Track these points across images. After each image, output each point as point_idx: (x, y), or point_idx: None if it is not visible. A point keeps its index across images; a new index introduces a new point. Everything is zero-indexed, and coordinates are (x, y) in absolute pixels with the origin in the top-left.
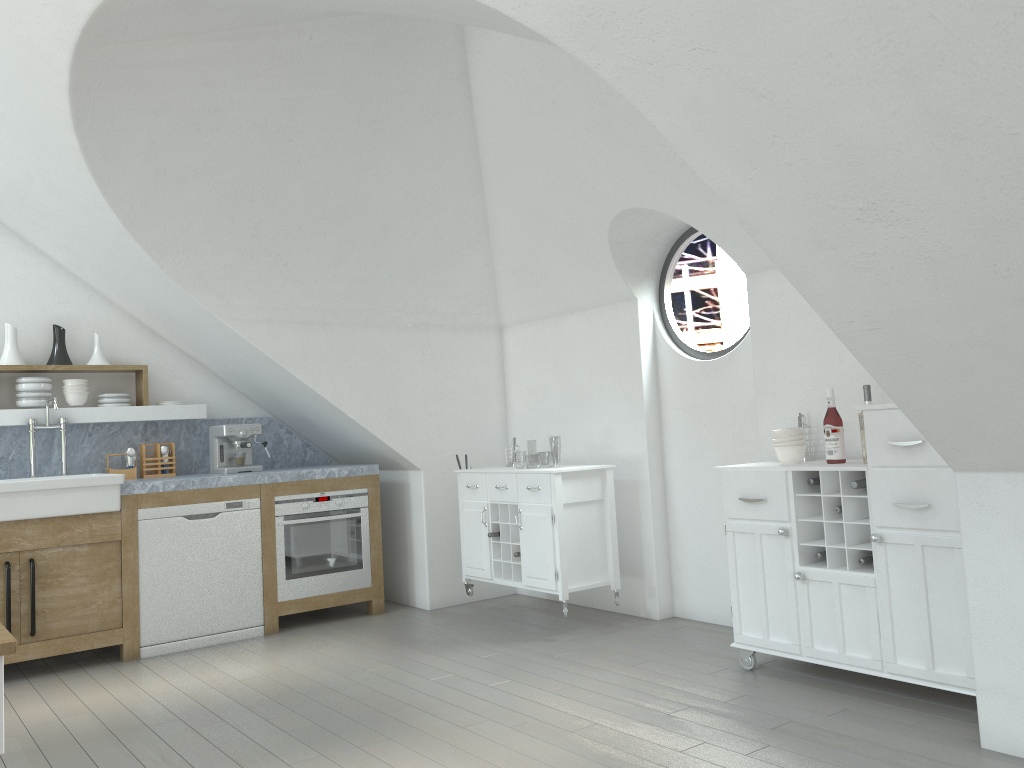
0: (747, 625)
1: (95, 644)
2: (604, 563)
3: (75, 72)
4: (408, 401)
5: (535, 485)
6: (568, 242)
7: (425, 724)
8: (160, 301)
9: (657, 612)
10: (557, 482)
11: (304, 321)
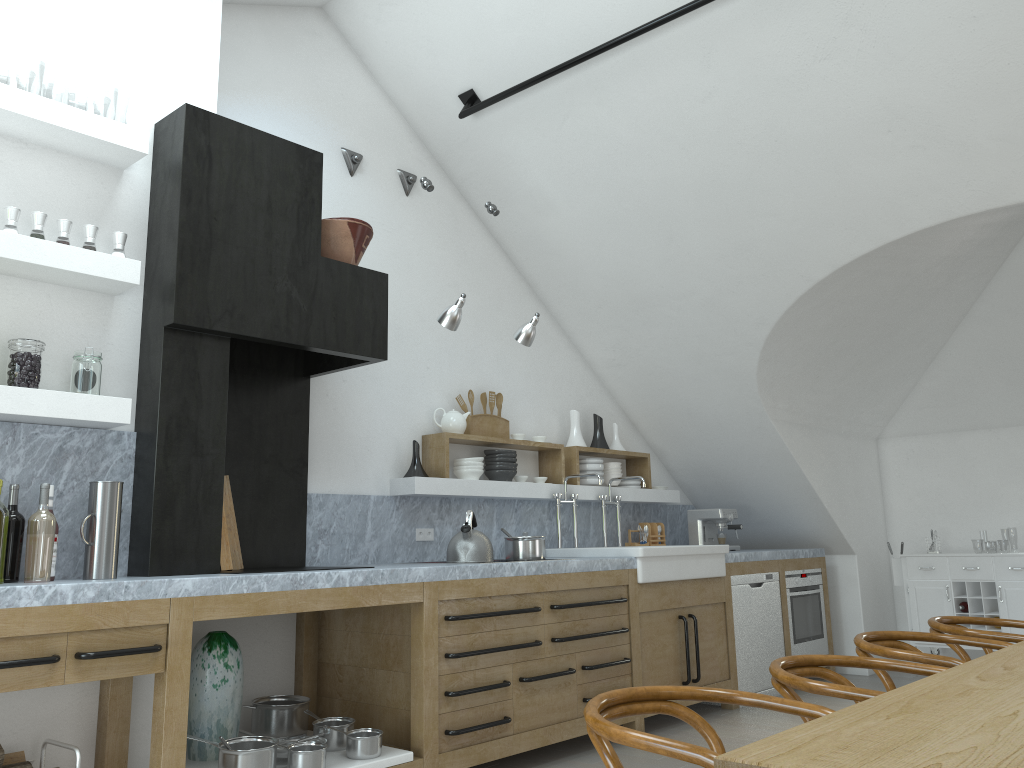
0: None
1: None
2: None
3: (916, 232)
4: (846, 495)
5: (1019, 565)
6: (1016, 375)
7: None
8: (700, 400)
9: None
10: None
11: (802, 424)
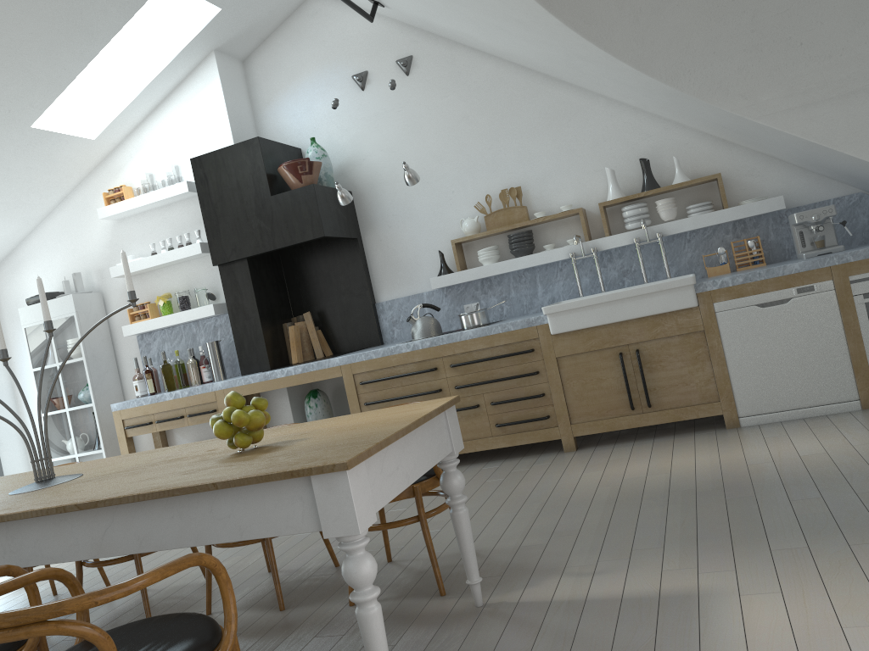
0: None
1: (699, 414)
2: None
3: None
4: None
5: None
6: None
7: None
8: (705, 116)
9: None
10: None
11: (844, 93)
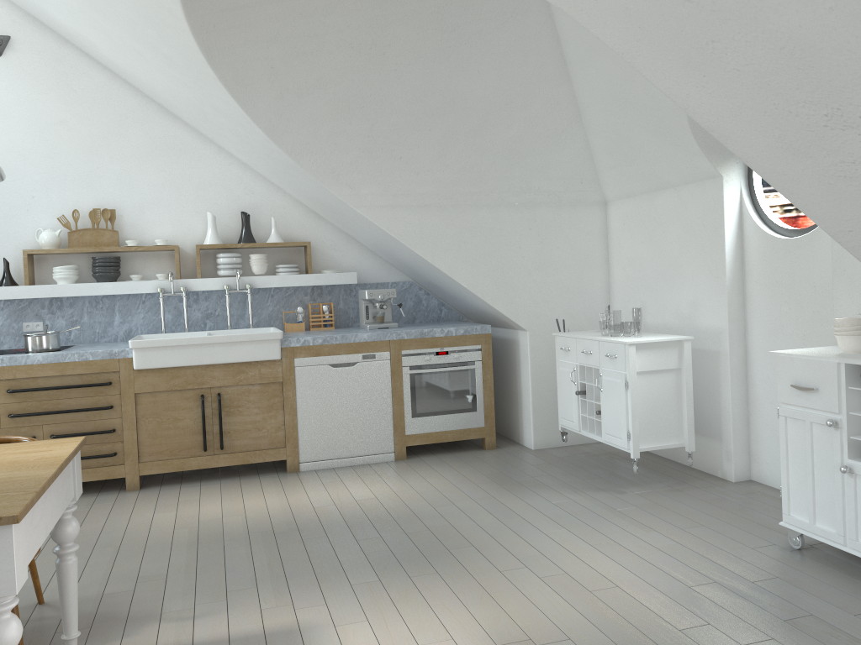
0: (795, 507)
1: (266, 458)
2: (679, 427)
3: (191, 20)
4: (515, 271)
5: (613, 353)
6: (651, 124)
7: (472, 563)
8: (311, 192)
9: (732, 475)
10: (631, 352)
11: (422, 205)
